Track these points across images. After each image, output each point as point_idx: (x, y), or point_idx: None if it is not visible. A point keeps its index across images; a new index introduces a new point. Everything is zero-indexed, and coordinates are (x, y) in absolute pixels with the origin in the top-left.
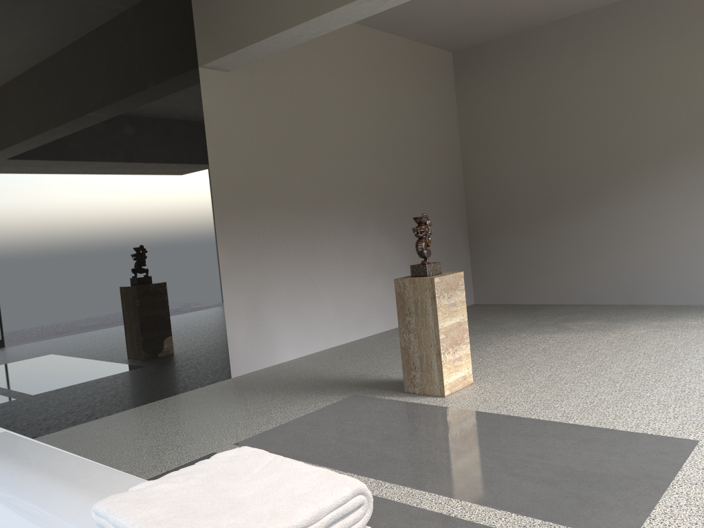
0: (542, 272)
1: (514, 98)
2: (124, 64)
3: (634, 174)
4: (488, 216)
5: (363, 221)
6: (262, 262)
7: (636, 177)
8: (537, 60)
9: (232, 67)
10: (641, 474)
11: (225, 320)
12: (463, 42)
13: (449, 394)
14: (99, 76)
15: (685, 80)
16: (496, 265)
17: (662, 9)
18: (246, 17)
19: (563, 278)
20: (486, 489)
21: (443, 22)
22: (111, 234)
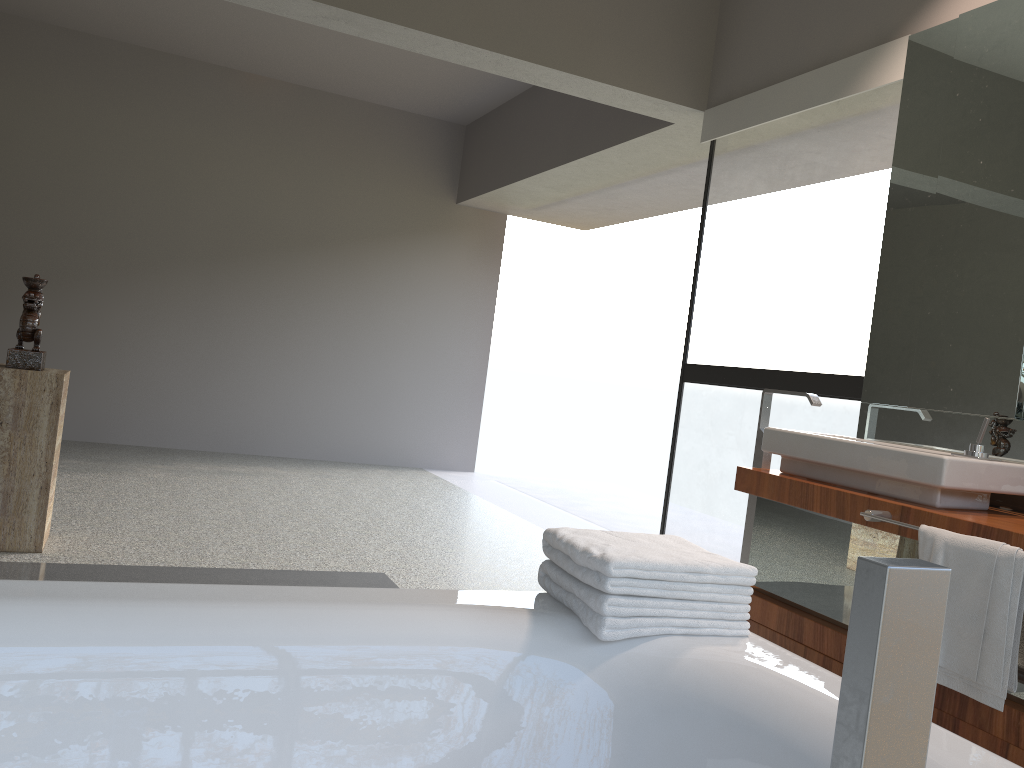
0: None
1: None
2: None
3: (127, 273)
4: None
5: None
6: None
7: (129, 277)
8: (19, 66)
9: None
10: None
11: None
12: None
13: (43, 548)
14: None
15: (212, 181)
16: None
17: (203, 87)
18: None
19: None
20: None
21: None
22: None
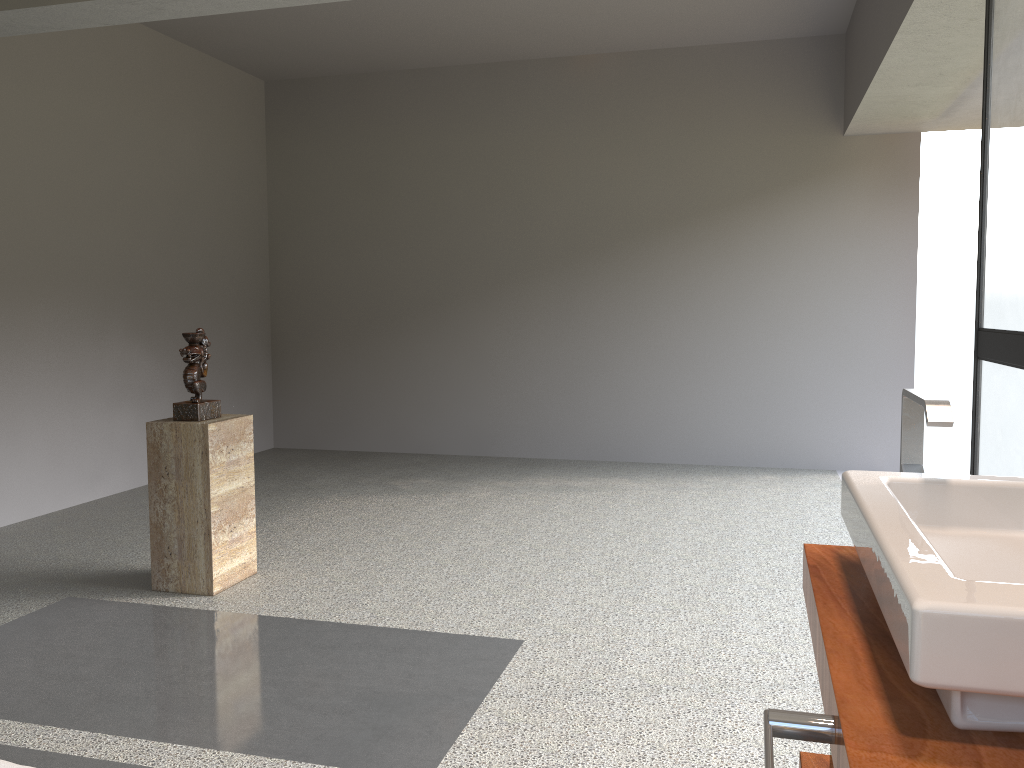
0: (371, 408)
1: (349, 164)
2: None
3: (492, 289)
4: (302, 324)
5: (105, 320)
6: None
7: (494, 293)
8: (383, 117)
9: None
10: (454, 689)
11: None
12: (281, 70)
13: (220, 590)
14: None
15: (557, 180)
16: (308, 393)
17: (537, 85)
18: None
19: (397, 417)
20: (256, 730)
21: (252, 38)
22: None
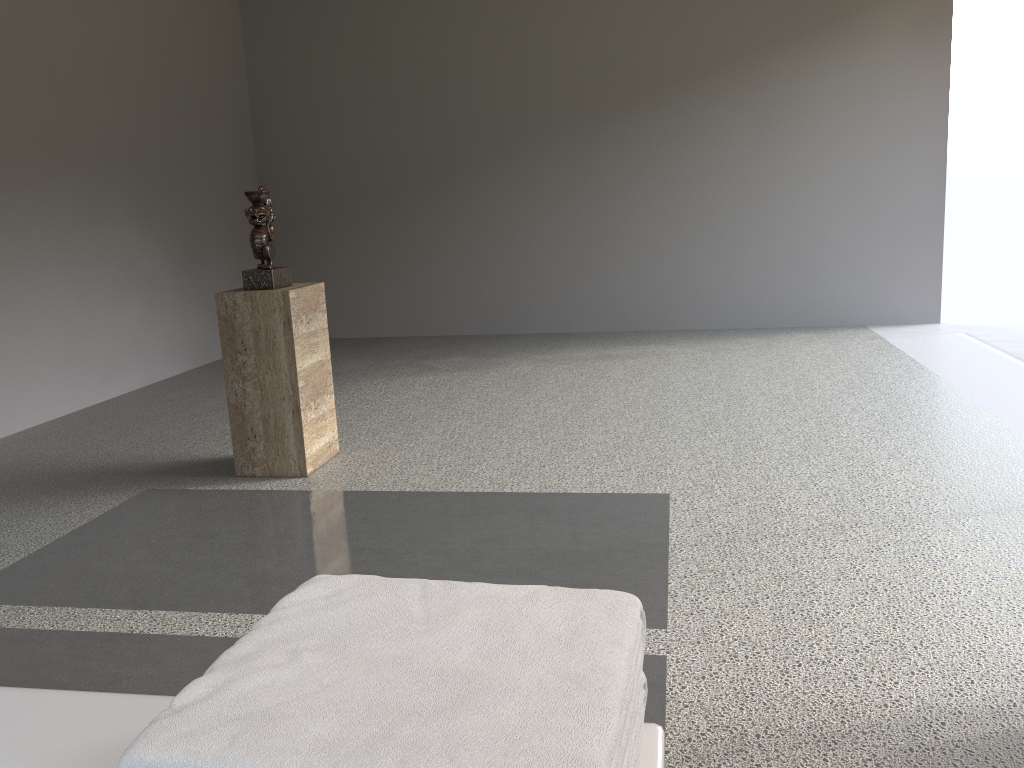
0: (377, 291)
1: (335, 25)
2: None
3: (502, 157)
4: (295, 206)
5: (102, 201)
6: None
7: (504, 161)
8: None
9: None
10: (630, 543)
11: None
12: None
13: (312, 471)
14: None
15: (568, 33)
16: (308, 280)
17: None
18: None
19: (406, 299)
20: None
21: None
22: None
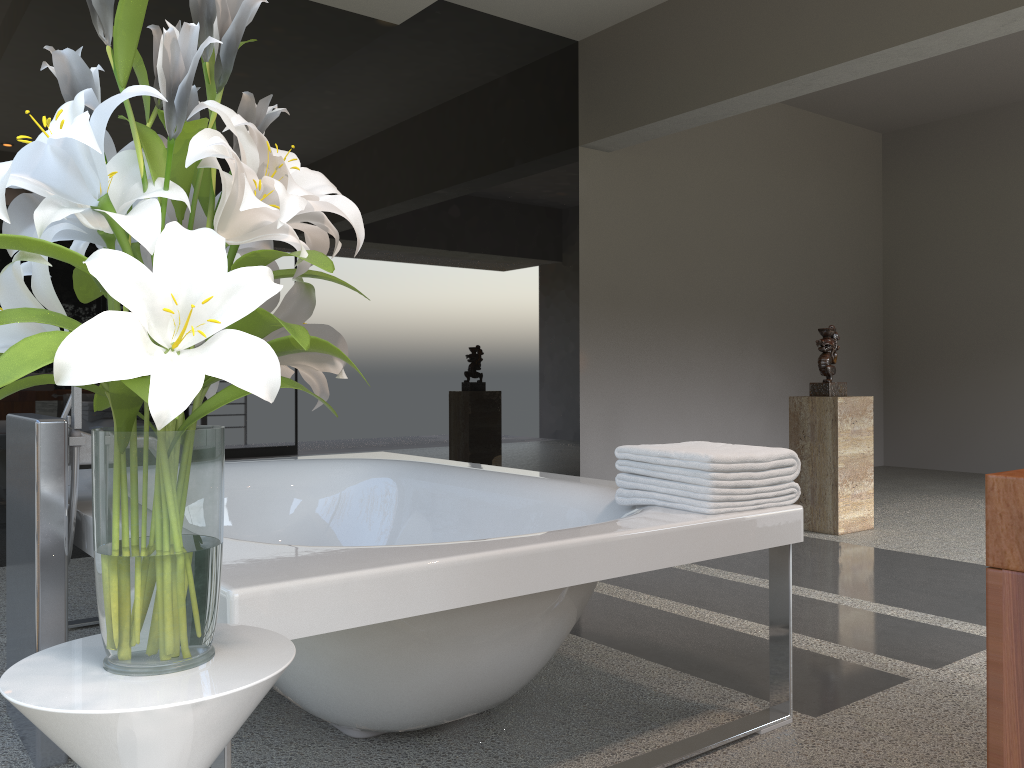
0: (984, 430)
1: (964, 197)
2: (506, 142)
3: None
4: (913, 351)
5: (746, 339)
6: (625, 372)
7: None
8: (1001, 148)
9: (615, 147)
10: None
11: (580, 432)
12: (898, 121)
13: (843, 533)
14: (481, 154)
15: None
16: (918, 415)
17: None
18: (642, 94)
19: (1013, 440)
20: (879, 594)
21: (873, 97)
22: (477, 321)
